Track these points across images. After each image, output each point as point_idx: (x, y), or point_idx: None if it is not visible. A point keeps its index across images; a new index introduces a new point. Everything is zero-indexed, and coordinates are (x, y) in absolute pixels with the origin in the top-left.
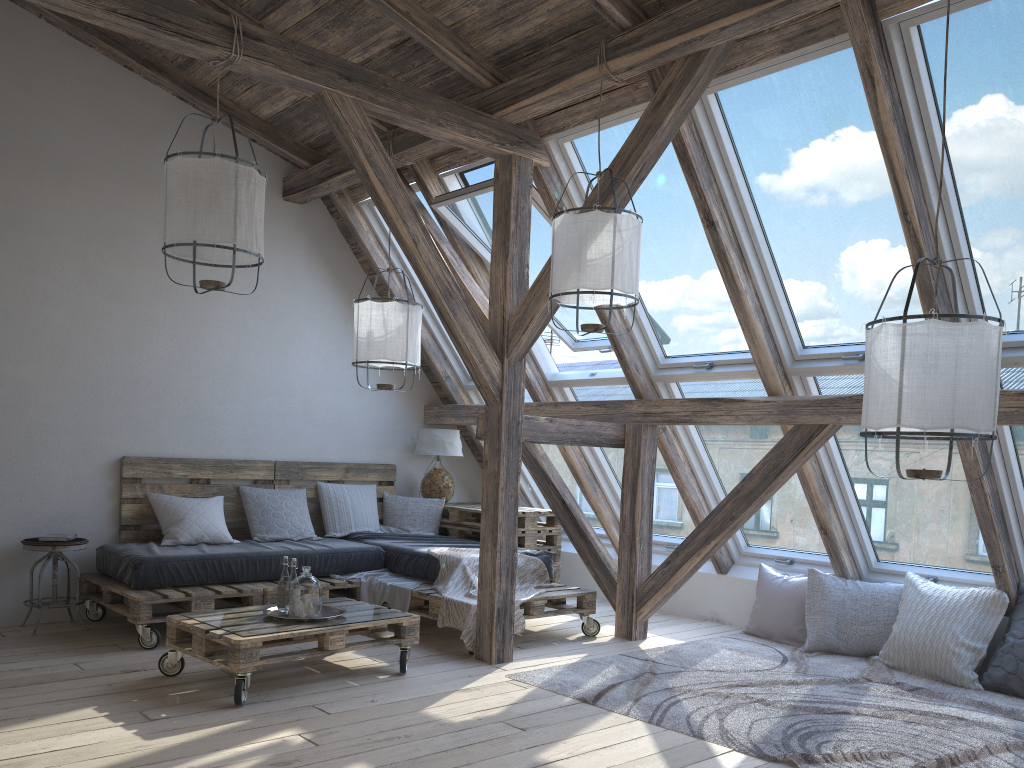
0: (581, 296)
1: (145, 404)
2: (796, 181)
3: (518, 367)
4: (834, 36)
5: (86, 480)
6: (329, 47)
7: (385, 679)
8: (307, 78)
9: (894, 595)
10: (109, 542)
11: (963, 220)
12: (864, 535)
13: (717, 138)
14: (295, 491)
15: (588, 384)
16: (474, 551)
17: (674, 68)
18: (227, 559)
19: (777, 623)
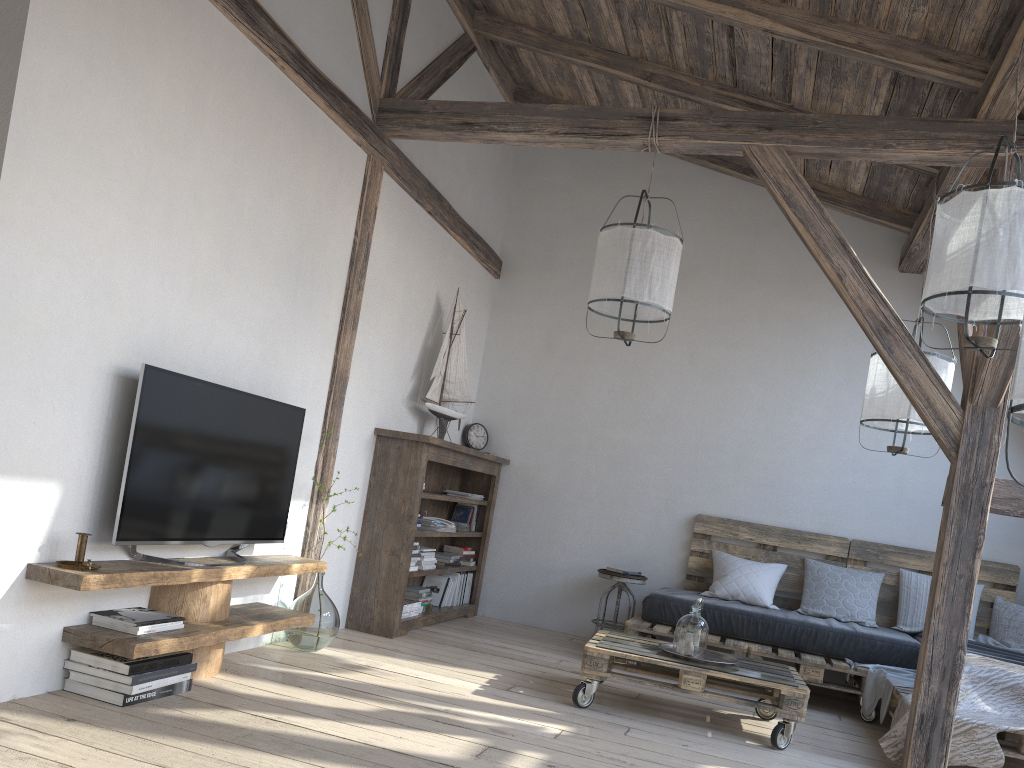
0: (1006, 308)
1: (725, 470)
2: None
3: (990, 414)
4: None
5: (665, 530)
6: (849, 105)
7: (746, 744)
8: (722, 139)
9: None
10: (676, 588)
11: None
12: None
13: None
14: (866, 573)
15: None
16: (1007, 665)
17: None
18: (728, 612)
19: None
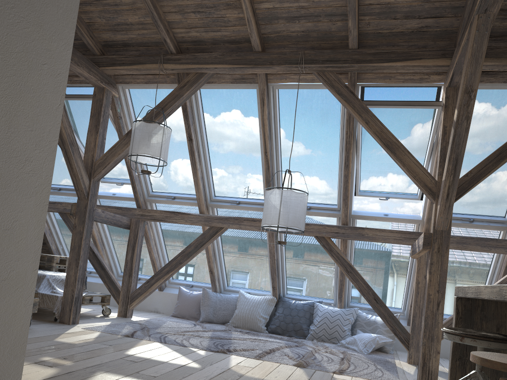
0: (138, 157)
1: None
2: (225, 131)
3: (96, 184)
4: (251, 83)
5: None
6: None
7: None
8: None
9: (235, 299)
10: None
11: (281, 159)
12: (224, 275)
13: (197, 106)
14: None
15: (111, 198)
16: (49, 272)
17: (190, 75)
18: None
19: (188, 311)
